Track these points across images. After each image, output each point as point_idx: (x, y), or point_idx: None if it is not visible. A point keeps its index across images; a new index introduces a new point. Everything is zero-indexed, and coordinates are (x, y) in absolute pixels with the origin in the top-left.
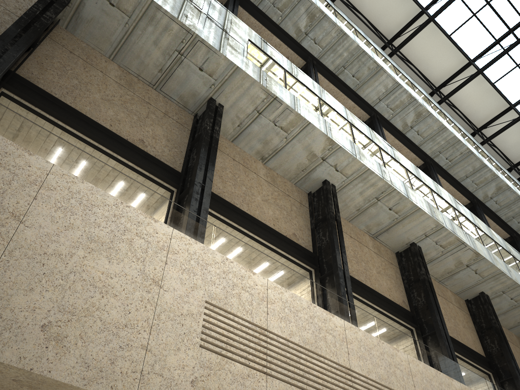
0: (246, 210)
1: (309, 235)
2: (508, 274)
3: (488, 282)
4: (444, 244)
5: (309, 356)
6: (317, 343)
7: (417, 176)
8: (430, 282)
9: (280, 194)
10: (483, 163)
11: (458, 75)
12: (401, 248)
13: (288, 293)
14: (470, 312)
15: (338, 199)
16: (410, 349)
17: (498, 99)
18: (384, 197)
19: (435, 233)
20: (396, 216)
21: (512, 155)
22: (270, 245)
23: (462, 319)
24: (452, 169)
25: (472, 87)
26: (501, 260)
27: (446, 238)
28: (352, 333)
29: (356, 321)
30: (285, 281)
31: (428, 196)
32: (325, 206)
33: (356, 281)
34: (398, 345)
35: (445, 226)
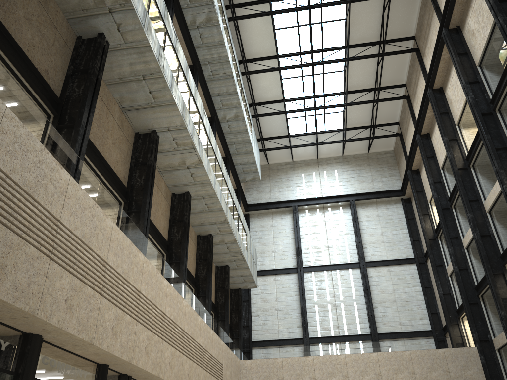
0: (1, 19)
1: (62, 80)
2: (213, 186)
3: (196, 186)
4: (179, 143)
5: (23, 198)
6: (37, 188)
7: (185, 75)
8: (154, 169)
9: (47, 22)
10: (236, 91)
11: (255, 5)
12: (143, 130)
13: (25, 130)
14: (172, 204)
15: (106, 59)
16: (117, 219)
17: (272, 45)
18: (151, 79)
19: (177, 131)
20: (152, 101)
21: (257, 95)
22: (16, 70)
23: (164, 207)
24: (211, 82)
25: (259, 22)
26: (214, 173)
27: (184, 139)
28: (74, 190)
29: (81, 180)
30: (25, 116)
31: (186, 97)
32: (91, 59)
33: (91, 144)
34: (110, 213)
35: (188, 129)
